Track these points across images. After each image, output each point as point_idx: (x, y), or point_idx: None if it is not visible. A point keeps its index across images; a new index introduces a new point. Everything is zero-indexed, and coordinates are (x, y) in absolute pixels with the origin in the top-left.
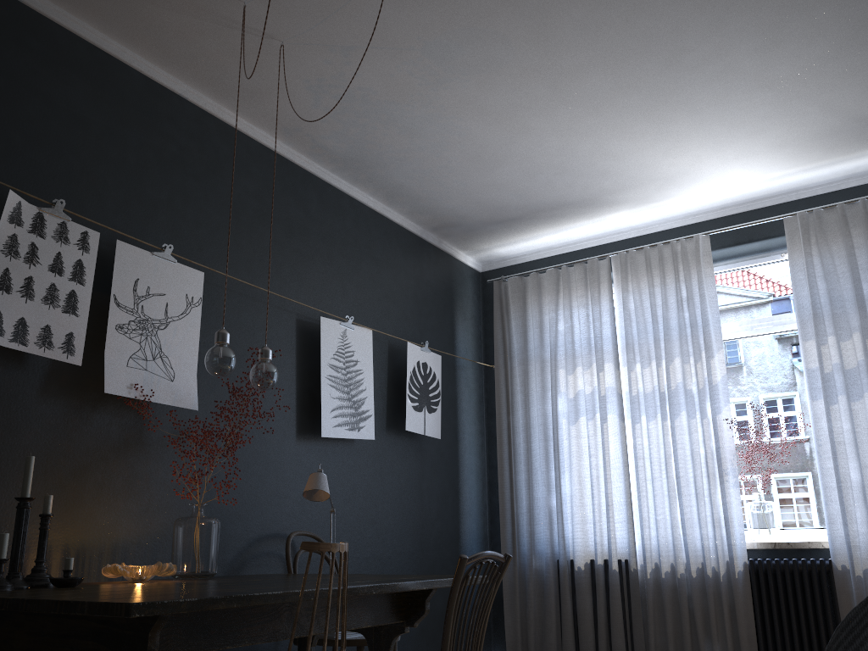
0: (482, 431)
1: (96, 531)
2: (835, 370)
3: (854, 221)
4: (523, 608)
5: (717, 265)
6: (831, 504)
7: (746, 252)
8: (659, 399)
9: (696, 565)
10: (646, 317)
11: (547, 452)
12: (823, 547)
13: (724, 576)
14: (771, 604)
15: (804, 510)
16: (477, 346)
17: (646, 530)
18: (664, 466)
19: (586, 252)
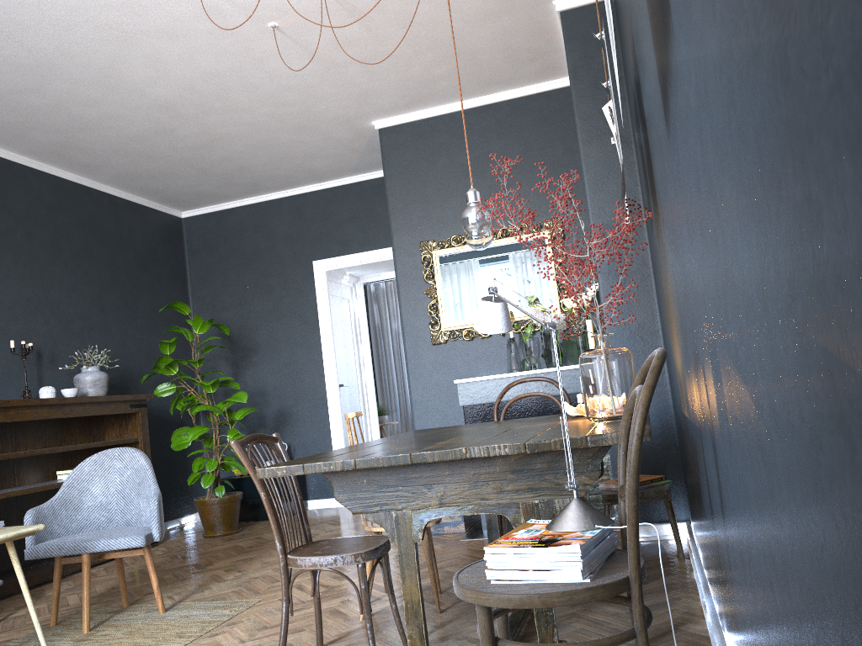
0: None
1: (677, 358)
2: None
3: None
4: None
5: None
6: None
7: None
8: None
9: None
10: None
11: None
12: None
13: None
14: None
15: None
16: None
17: None
18: None
19: None
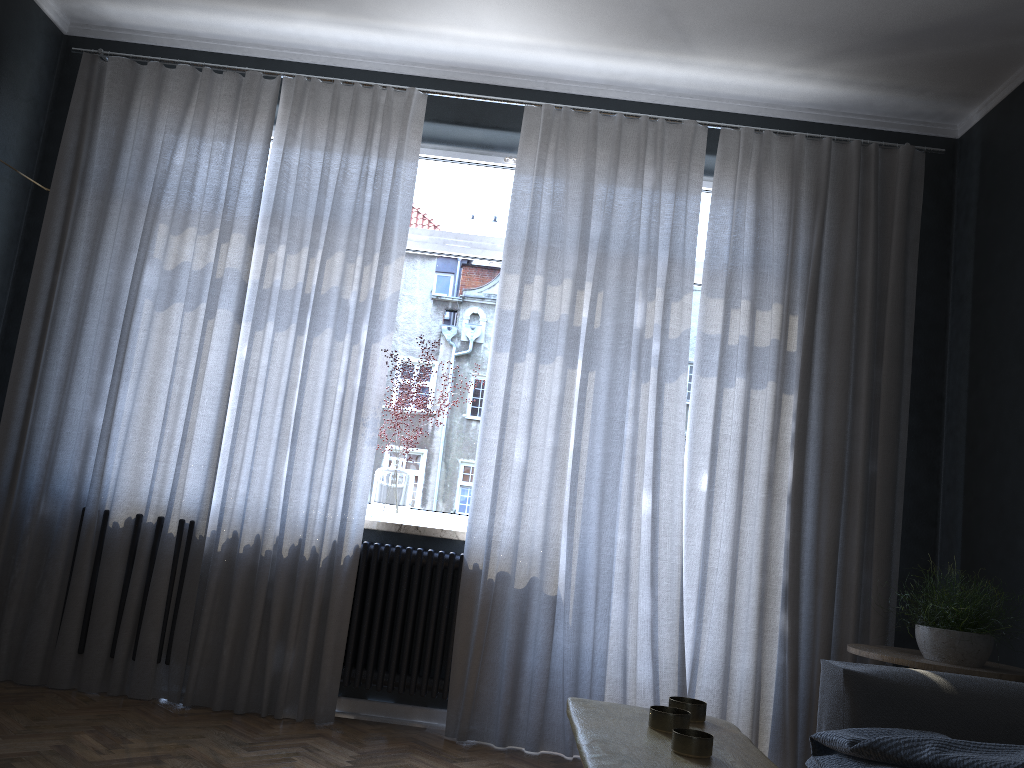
0: (5, 288)
1: None
2: (532, 319)
3: (603, 139)
4: (7, 573)
5: (424, 147)
6: (483, 487)
7: (465, 140)
8: (301, 304)
9: (291, 542)
10: (312, 182)
11: (108, 343)
12: (457, 538)
13: (325, 561)
14: (377, 604)
15: (444, 489)
16: (29, 150)
17: (233, 483)
18: (282, 399)
19: (247, 62)
